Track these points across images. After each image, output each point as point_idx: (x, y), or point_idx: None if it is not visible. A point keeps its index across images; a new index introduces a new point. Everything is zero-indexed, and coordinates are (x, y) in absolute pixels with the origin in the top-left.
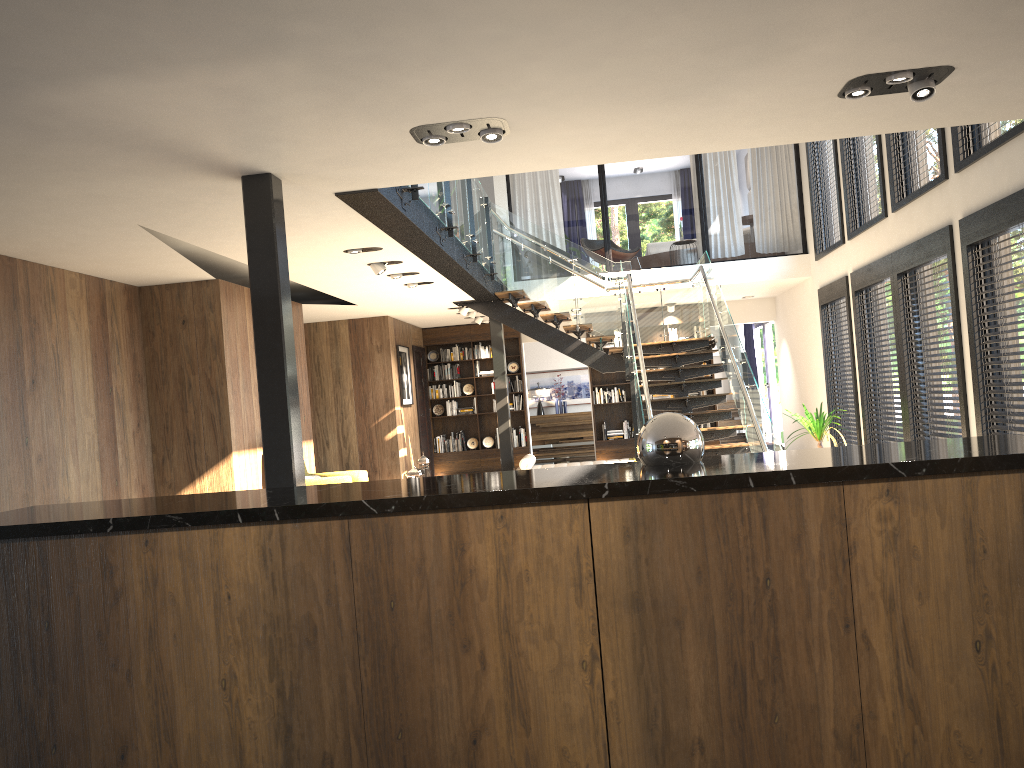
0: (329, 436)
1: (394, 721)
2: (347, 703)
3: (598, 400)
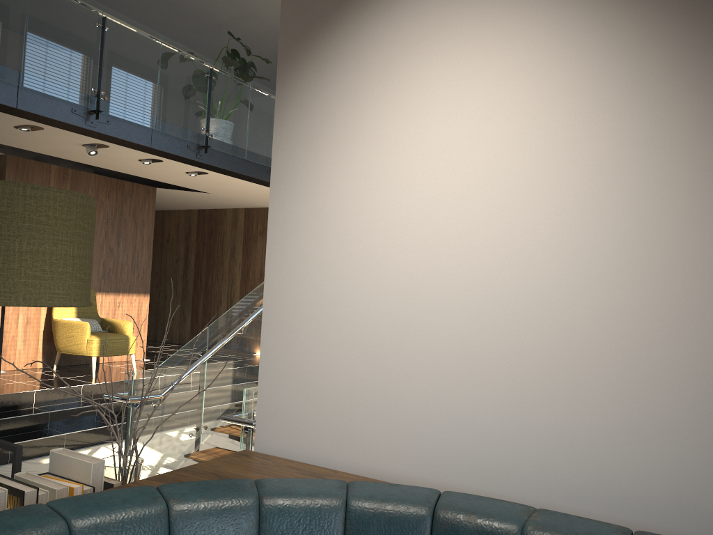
0: (222, 297)
1: None
2: None
3: None
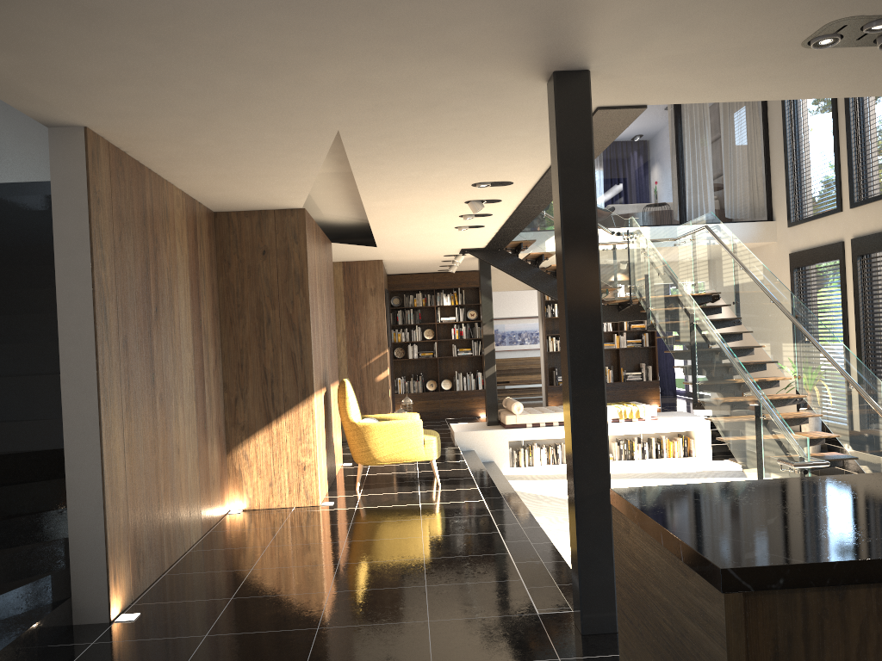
0: None
1: None
2: None
3: (551, 348)
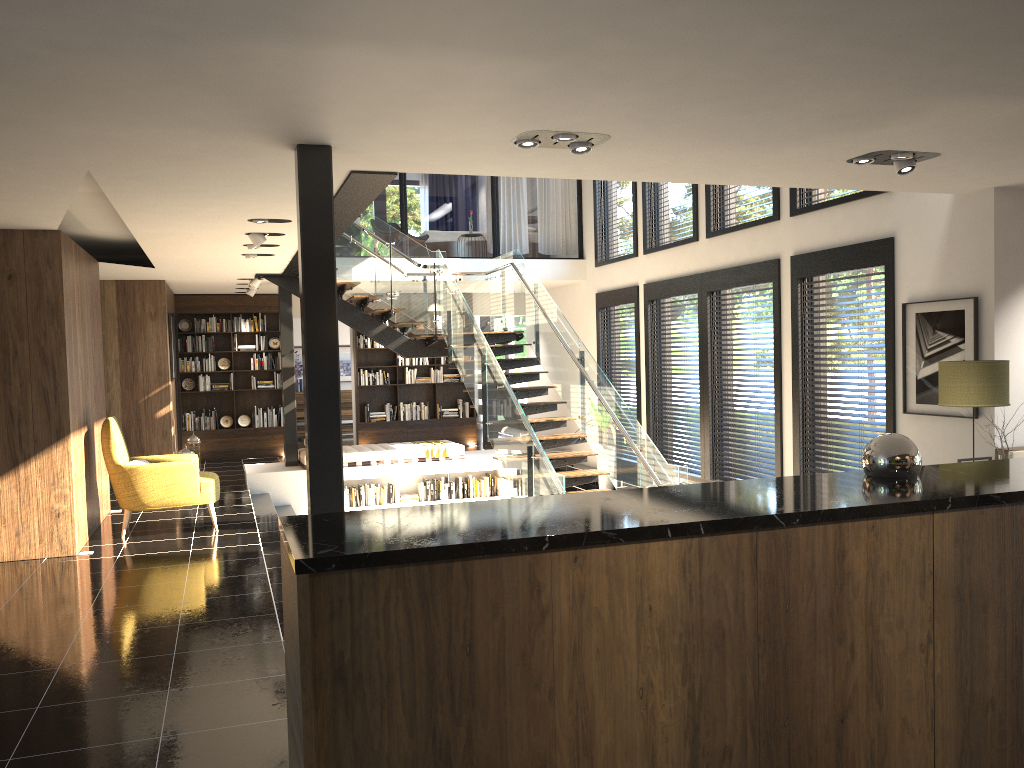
0: None
1: (783, 710)
2: (746, 699)
3: (363, 382)
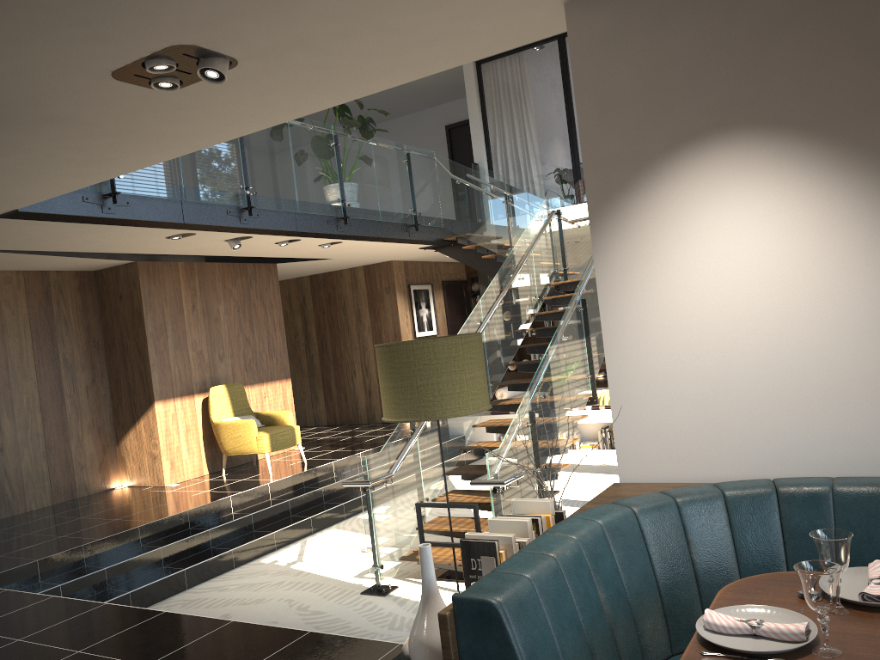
0: (355, 366)
1: None
2: None
3: None
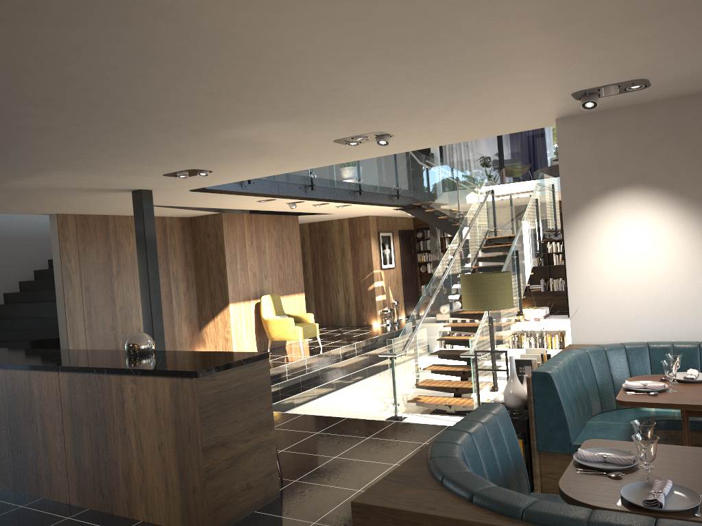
0: (339, 287)
1: (18, 445)
2: (8, 436)
3: None
